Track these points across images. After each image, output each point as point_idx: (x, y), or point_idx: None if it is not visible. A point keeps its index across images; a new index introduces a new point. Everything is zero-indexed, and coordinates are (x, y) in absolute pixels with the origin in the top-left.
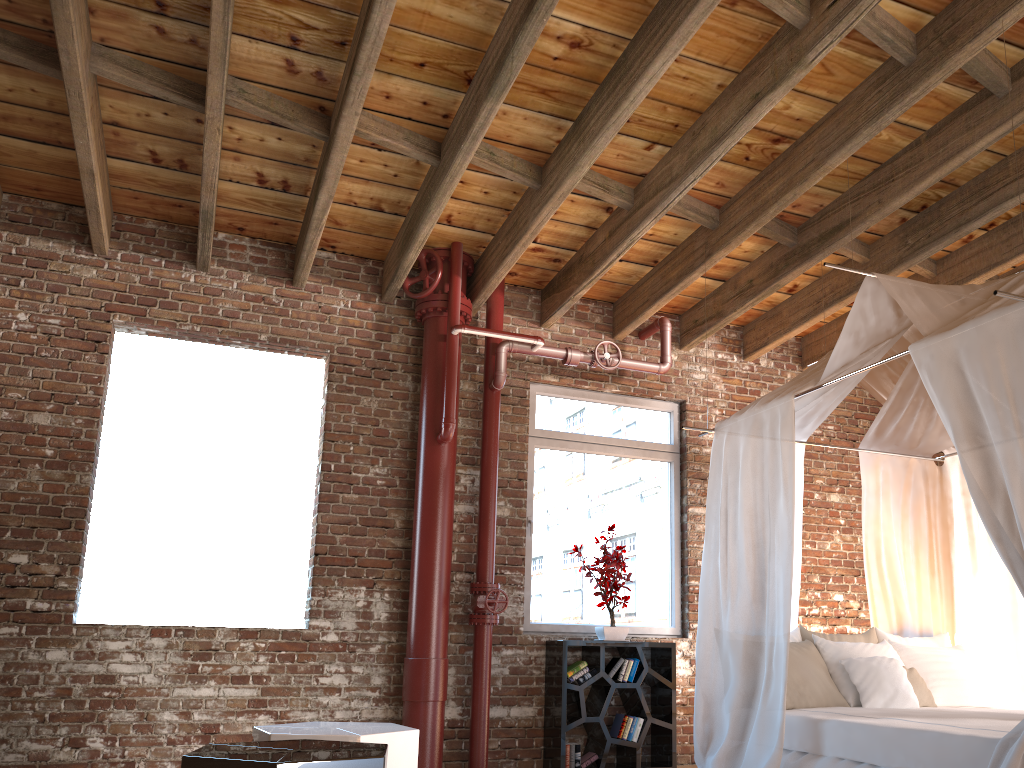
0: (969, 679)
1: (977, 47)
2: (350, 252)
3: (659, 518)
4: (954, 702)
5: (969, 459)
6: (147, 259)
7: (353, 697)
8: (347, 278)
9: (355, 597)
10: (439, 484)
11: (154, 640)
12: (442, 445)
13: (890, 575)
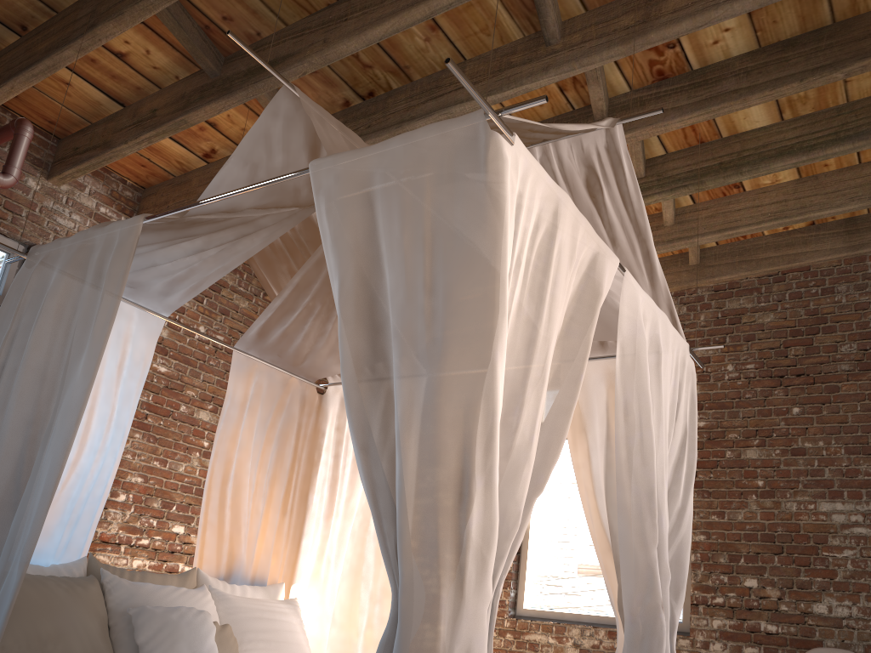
0: (293, 642)
1: None
2: None
3: None
4: None
5: (352, 328)
6: None
7: None
8: None
9: None
10: None
11: None
12: None
13: (234, 506)
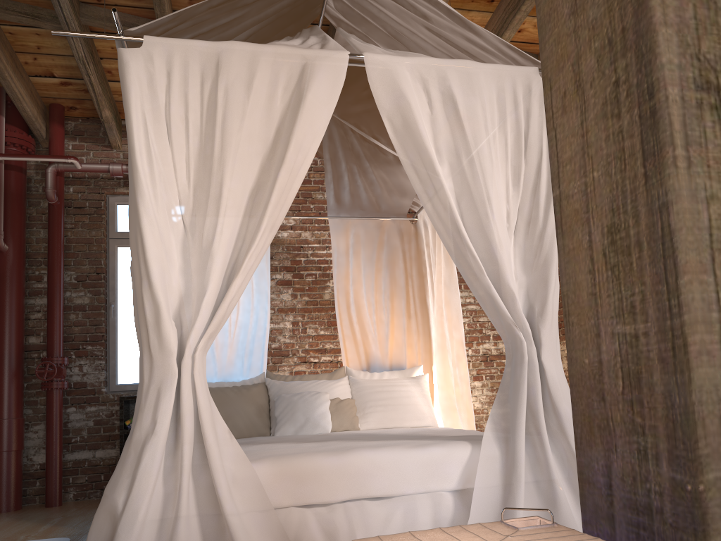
0: (409, 404)
1: None
2: None
3: None
4: (387, 424)
5: None
6: None
7: None
8: None
9: None
10: (1, 284)
11: None
12: (2, 252)
13: (359, 321)
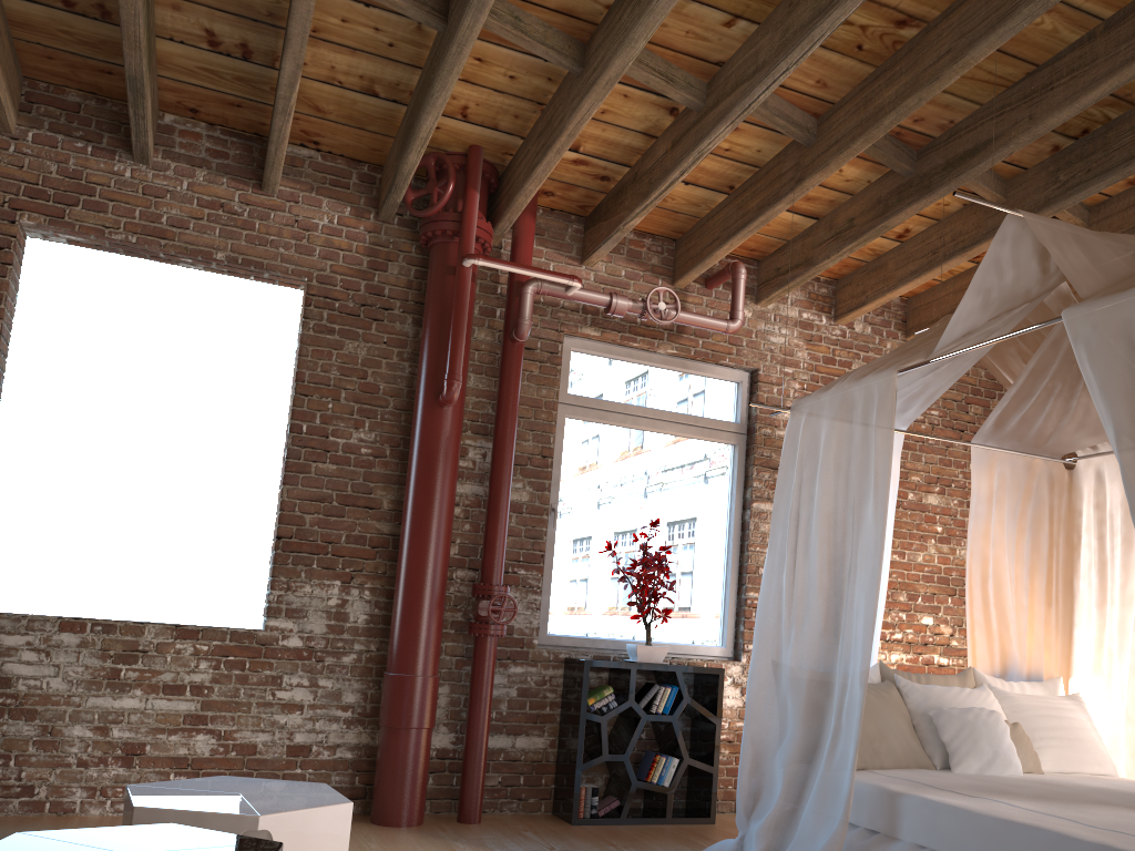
0: (1085, 739)
1: None
2: (339, 151)
3: (716, 513)
4: (1065, 767)
5: (1134, 472)
6: (68, 143)
7: (319, 717)
8: (334, 186)
9: (326, 593)
10: (438, 458)
11: (64, 636)
12: (444, 408)
13: (997, 604)
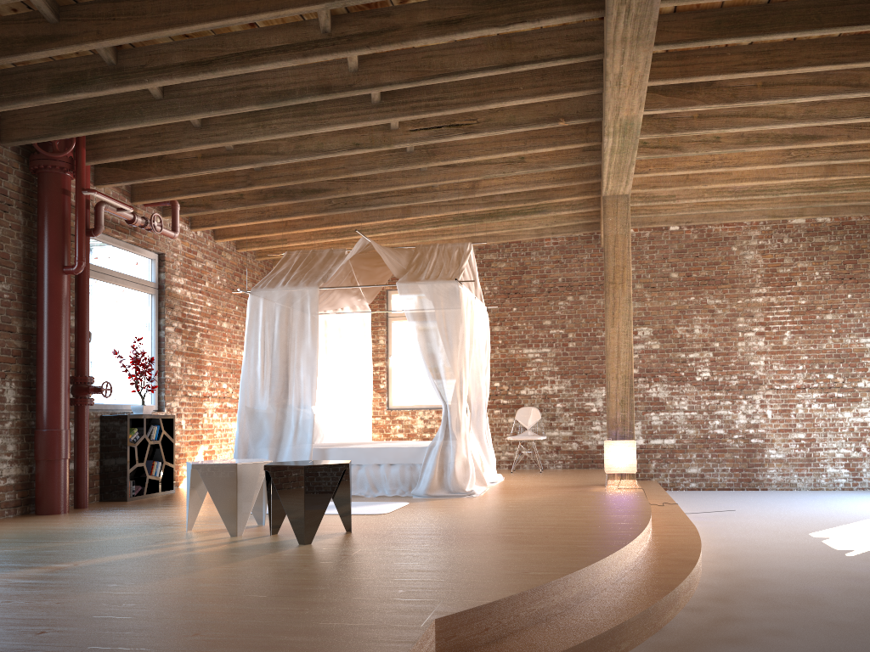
0: (331, 428)
1: (442, 164)
2: None
3: (148, 332)
4: (329, 440)
5: (421, 337)
6: None
7: None
8: None
9: None
10: (66, 304)
11: None
12: (67, 275)
13: None
